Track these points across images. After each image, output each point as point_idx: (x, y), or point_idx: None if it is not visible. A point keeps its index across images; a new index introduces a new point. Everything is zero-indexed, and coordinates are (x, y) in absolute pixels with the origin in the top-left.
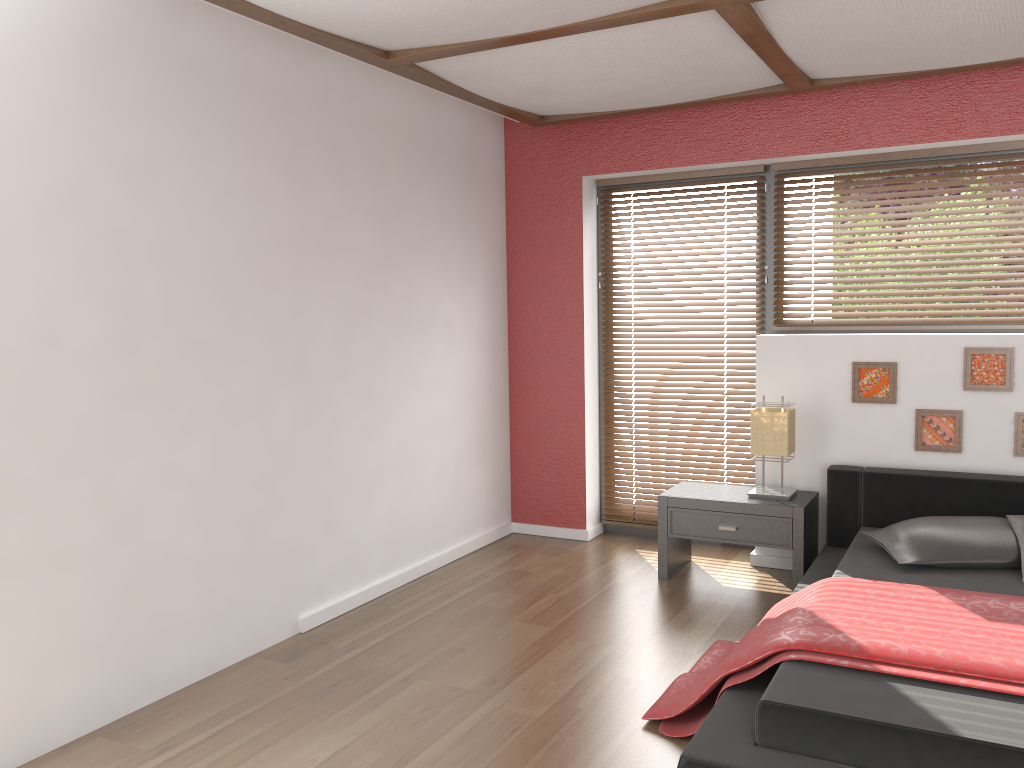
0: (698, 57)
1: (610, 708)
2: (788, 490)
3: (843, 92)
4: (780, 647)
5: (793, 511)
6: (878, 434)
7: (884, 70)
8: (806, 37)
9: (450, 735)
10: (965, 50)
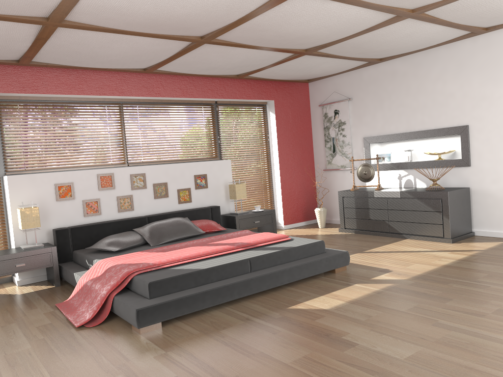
0: (8, 41)
1: (55, 332)
2: (38, 243)
3: (33, 68)
4: (129, 273)
5: (52, 248)
6: (69, 213)
7: (64, 63)
8: (60, 44)
9: (3, 369)
10: (103, 62)
